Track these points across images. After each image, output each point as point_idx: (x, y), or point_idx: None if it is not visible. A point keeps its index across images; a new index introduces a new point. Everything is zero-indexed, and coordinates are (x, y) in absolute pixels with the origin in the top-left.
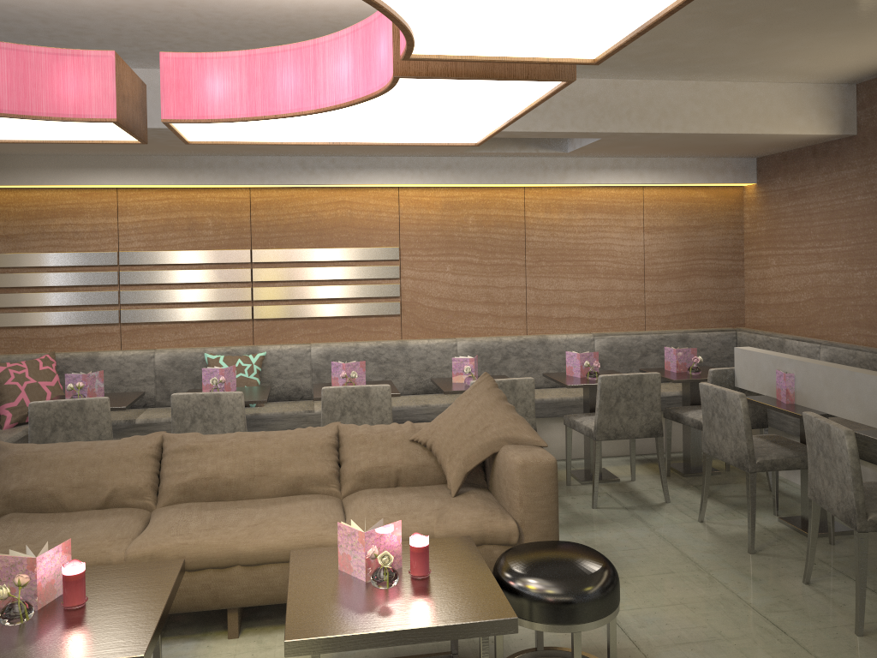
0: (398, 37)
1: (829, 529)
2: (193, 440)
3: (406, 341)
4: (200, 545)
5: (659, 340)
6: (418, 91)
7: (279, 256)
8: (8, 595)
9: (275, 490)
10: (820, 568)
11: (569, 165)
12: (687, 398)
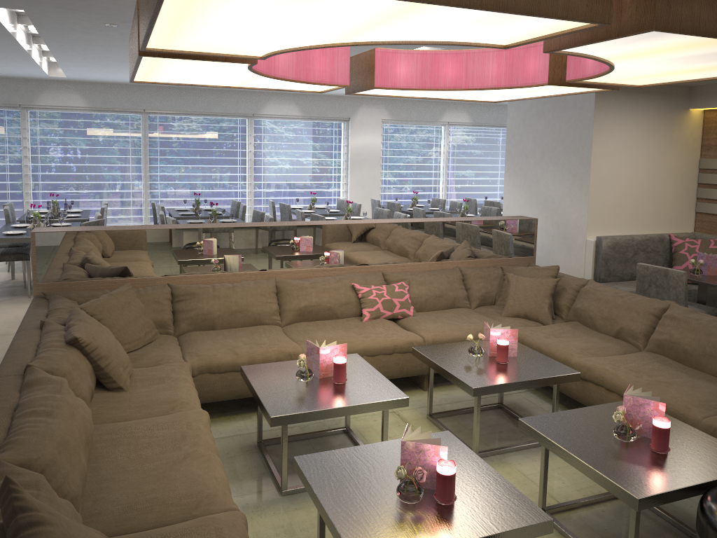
0: None
1: None
2: (678, 312)
3: None
4: (614, 375)
5: None
6: (608, 50)
7: None
8: (470, 339)
9: None
10: None
11: None
12: None
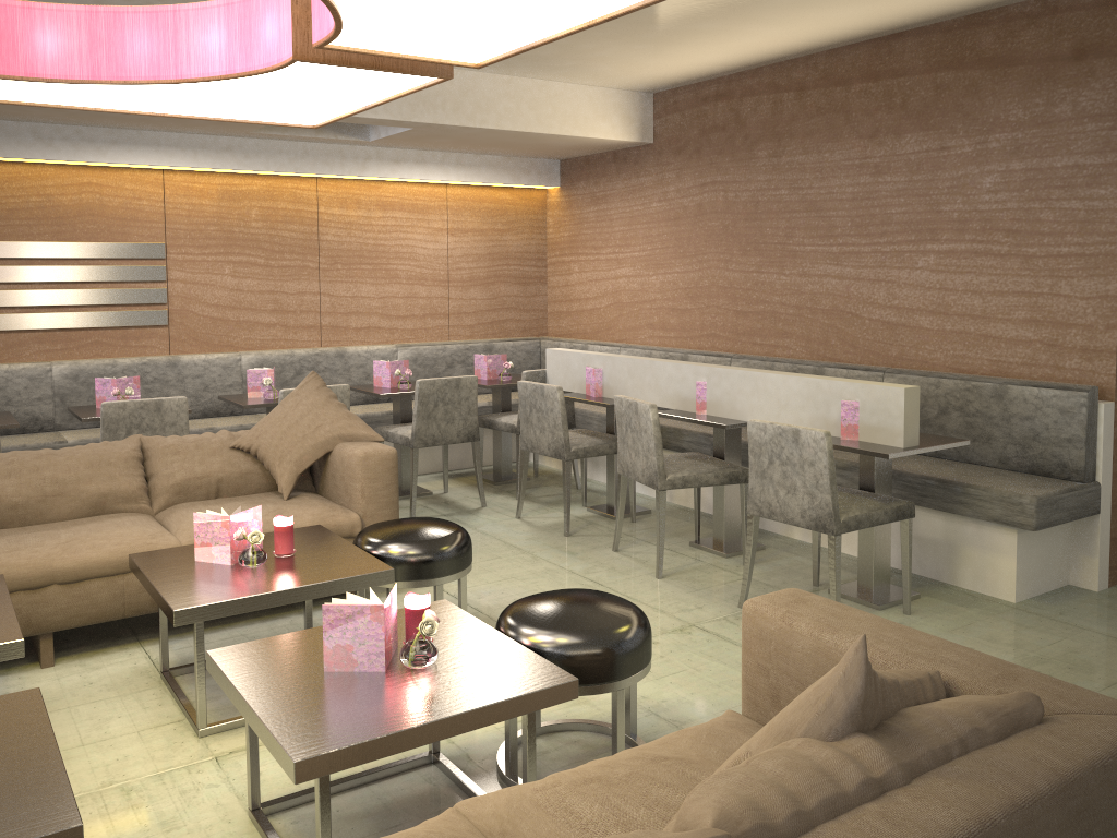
0: (297, 22)
1: (631, 508)
2: None
3: (178, 356)
4: (7, 566)
5: (465, 350)
6: (301, 73)
7: (1, 251)
8: None
9: (73, 511)
10: (625, 539)
11: (370, 156)
12: (498, 406)
